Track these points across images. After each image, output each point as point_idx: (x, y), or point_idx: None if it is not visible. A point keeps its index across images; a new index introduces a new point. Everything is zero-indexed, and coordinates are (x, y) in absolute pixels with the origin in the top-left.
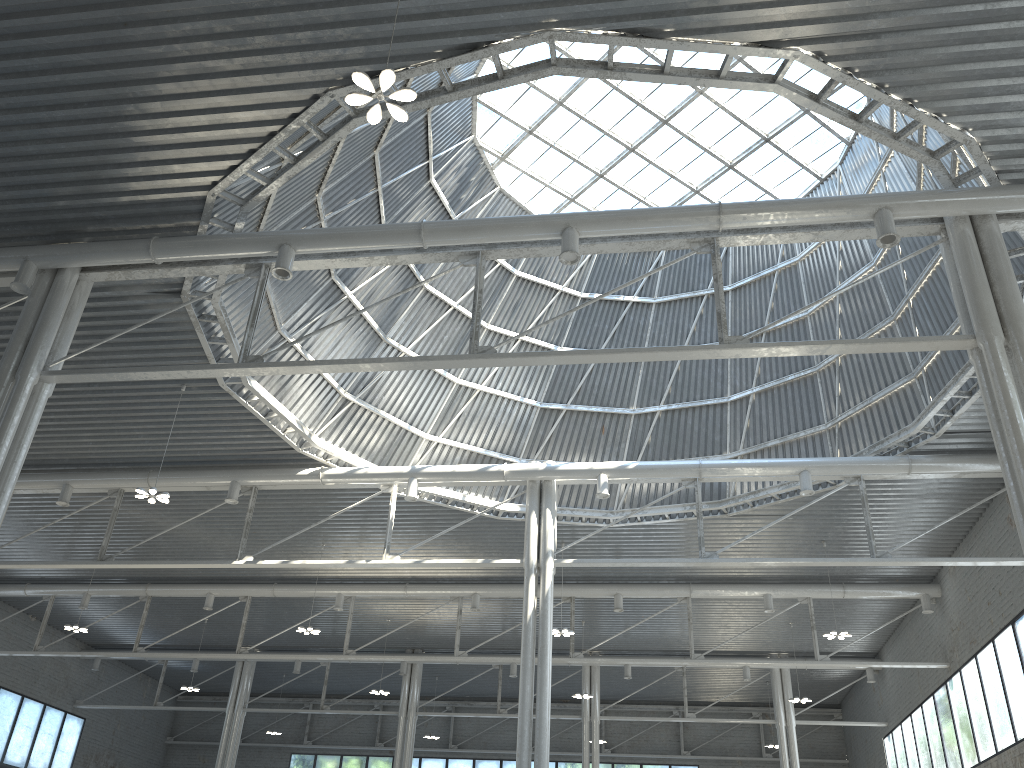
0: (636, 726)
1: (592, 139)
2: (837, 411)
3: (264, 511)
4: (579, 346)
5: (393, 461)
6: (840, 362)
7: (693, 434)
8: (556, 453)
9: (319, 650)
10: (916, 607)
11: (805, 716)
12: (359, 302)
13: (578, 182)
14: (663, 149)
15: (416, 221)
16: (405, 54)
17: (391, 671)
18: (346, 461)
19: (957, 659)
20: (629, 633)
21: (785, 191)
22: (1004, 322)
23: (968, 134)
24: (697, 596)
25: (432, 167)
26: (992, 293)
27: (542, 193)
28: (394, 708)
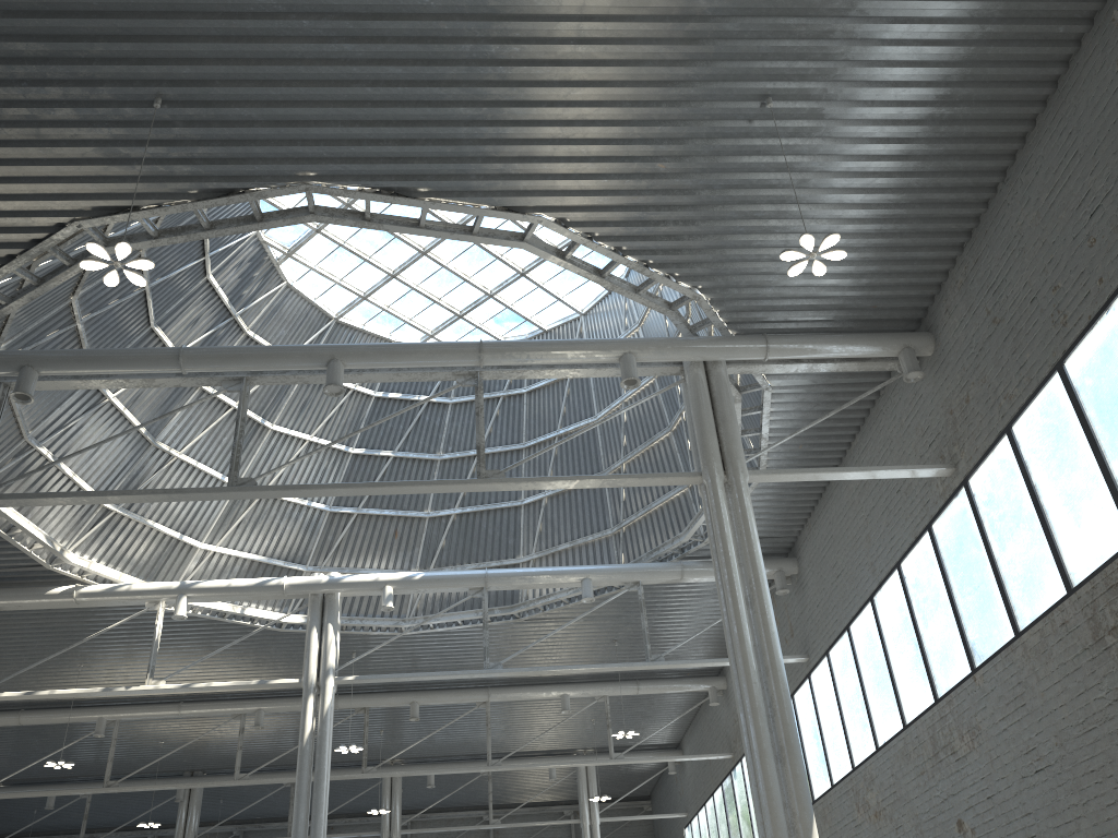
0: (444, 835)
1: (383, 240)
2: (622, 516)
3: (7, 632)
4: (372, 447)
5: (162, 574)
6: (625, 468)
7: (487, 538)
8: (346, 559)
9: (79, 780)
10: (705, 699)
11: (616, 810)
12: (123, 405)
13: (370, 281)
14: (456, 254)
15: (191, 318)
16: (158, 192)
17: (167, 797)
18: (106, 577)
19: (739, 749)
20: (431, 739)
21: (577, 298)
22: (725, 461)
23: (698, 290)
24: (495, 700)
25: (209, 263)
26: (718, 433)
27: (333, 289)
28: (172, 837)
